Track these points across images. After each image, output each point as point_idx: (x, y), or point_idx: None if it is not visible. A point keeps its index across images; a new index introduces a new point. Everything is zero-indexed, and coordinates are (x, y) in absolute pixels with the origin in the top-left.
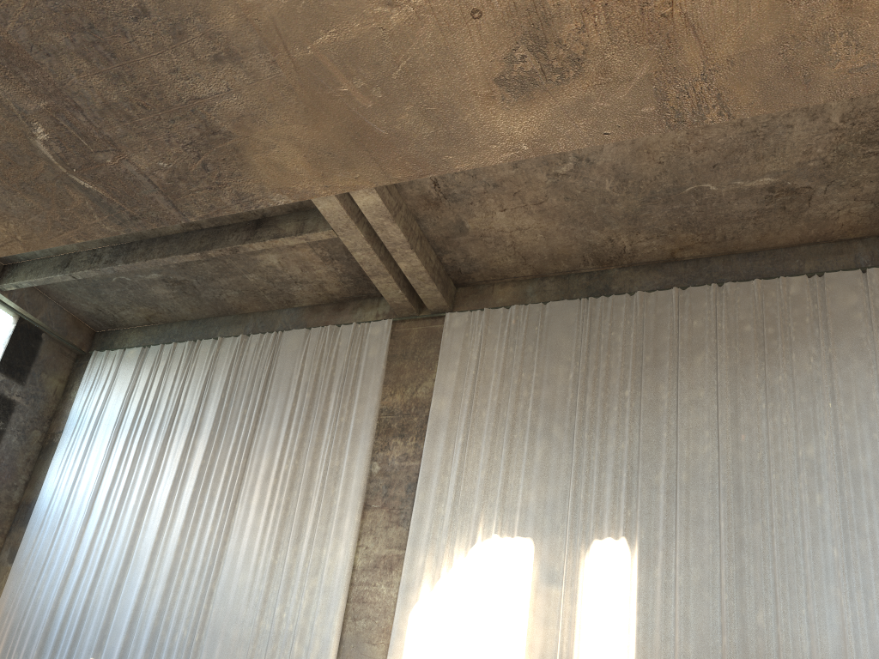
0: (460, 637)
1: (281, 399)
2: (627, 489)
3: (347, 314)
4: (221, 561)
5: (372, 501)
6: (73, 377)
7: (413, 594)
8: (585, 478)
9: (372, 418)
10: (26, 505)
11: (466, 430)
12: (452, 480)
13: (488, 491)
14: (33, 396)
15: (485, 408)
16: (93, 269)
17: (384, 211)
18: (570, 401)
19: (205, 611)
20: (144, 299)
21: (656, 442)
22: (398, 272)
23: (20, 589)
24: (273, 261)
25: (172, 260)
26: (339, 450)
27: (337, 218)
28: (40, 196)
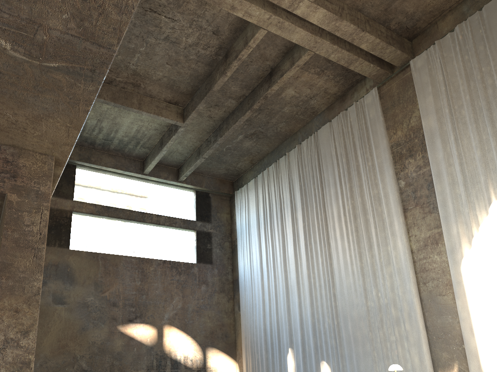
0: None
1: (330, 169)
2: None
3: (349, 100)
4: (333, 275)
5: (407, 205)
6: (232, 209)
7: (458, 254)
8: None
9: (387, 153)
10: (236, 280)
11: (454, 129)
12: (457, 167)
13: (488, 162)
14: (217, 226)
15: (462, 107)
16: (210, 149)
17: (331, 17)
18: None
19: (335, 306)
20: (243, 153)
21: None
22: (365, 53)
23: (247, 322)
24: (291, 93)
25: (239, 122)
26: (374, 183)
27: (307, 40)
28: (48, 90)
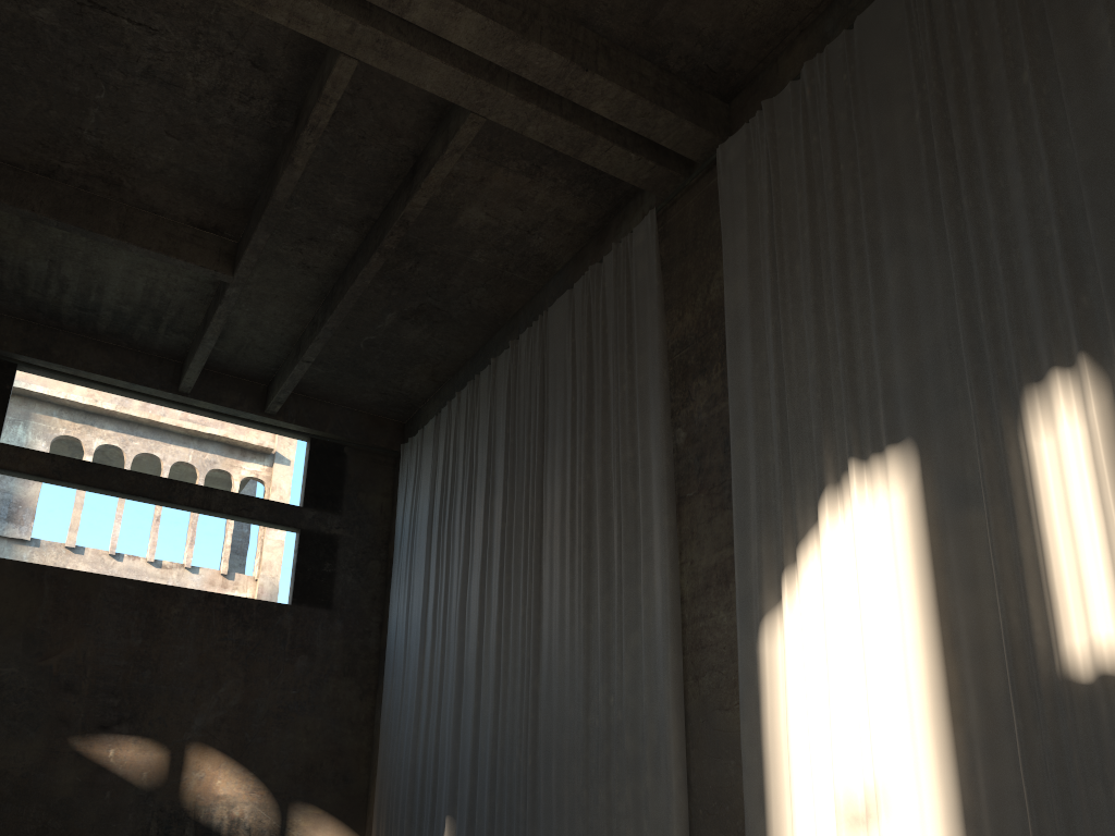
0: (832, 659)
1: (560, 400)
2: (1068, 255)
3: (611, 240)
4: (539, 649)
5: (685, 489)
6: (396, 486)
7: (755, 609)
8: (981, 279)
9: (658, 365)
10: (384, 651)
11: (777, 309)
12: (773, 400)
13: (831, 391)
14: (355, 522)
15: (797, 258)
16: (314, 341)
17: (500, 32)
18: (925, 159)
19: (533, 722)
20: (409, 355)
21: (1108, 130)
22: (617, 127)
23: (387, 749)
24: (479, 217)
25: (363, 280)
26: (629, 433)
27: (460, 89)
28: None
